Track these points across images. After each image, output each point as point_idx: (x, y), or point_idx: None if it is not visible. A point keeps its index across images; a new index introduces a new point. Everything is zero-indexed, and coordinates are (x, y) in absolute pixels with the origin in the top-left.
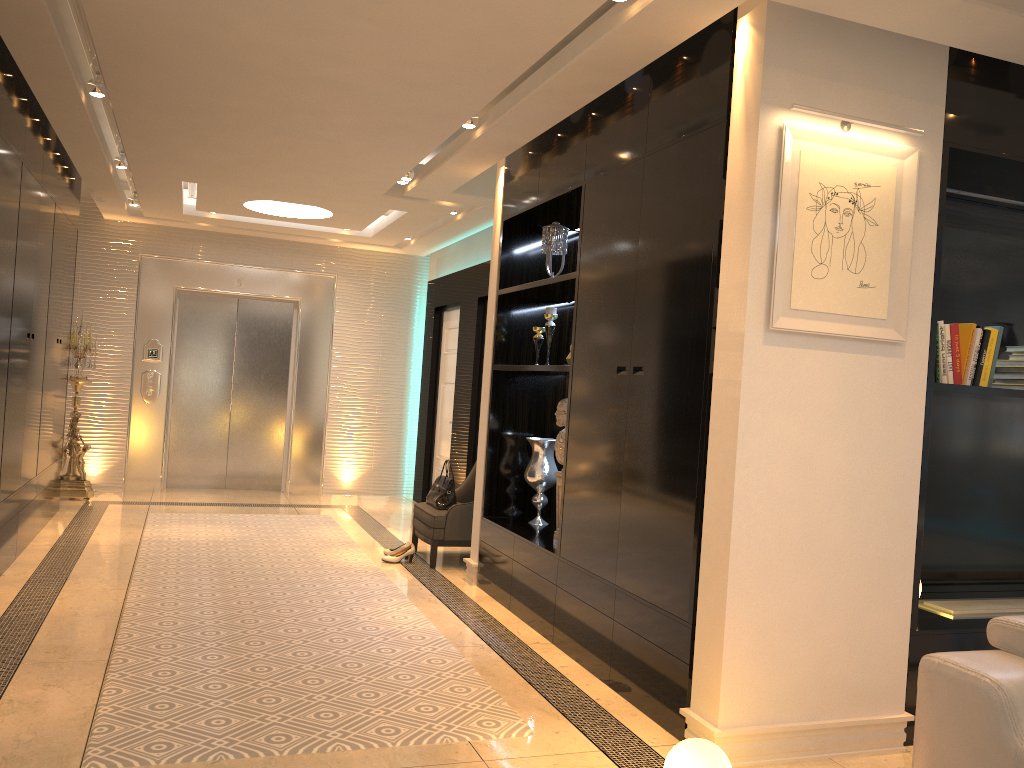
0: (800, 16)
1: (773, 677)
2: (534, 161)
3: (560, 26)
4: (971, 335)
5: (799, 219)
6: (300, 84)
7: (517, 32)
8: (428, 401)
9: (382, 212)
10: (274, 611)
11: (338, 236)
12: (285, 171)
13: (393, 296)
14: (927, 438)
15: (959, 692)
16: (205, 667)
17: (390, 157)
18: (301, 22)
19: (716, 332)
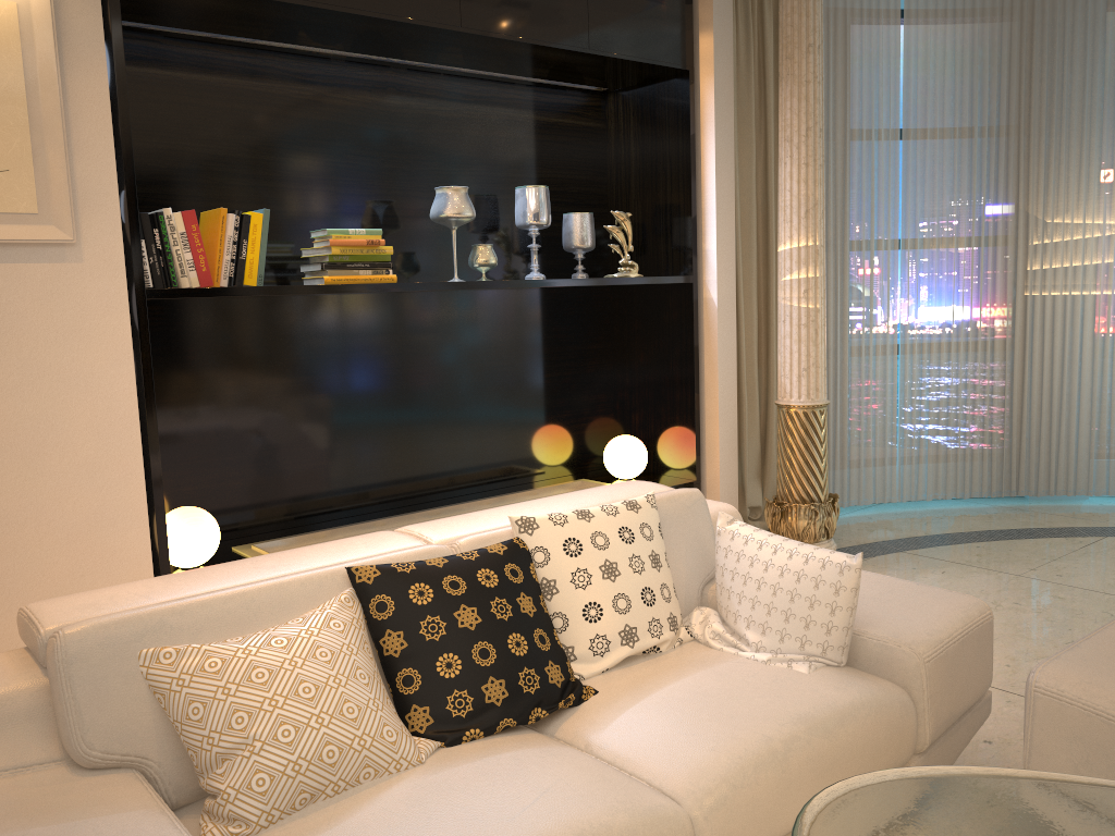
0: None
1: None
2: None
3: None
4: (222, 223)
5: None
6: None
7: None
8: None
9: None
10: None
11: None
12: None
13: None
14: (148, 360)
15: None
16: None
17: None
18: None
19: None
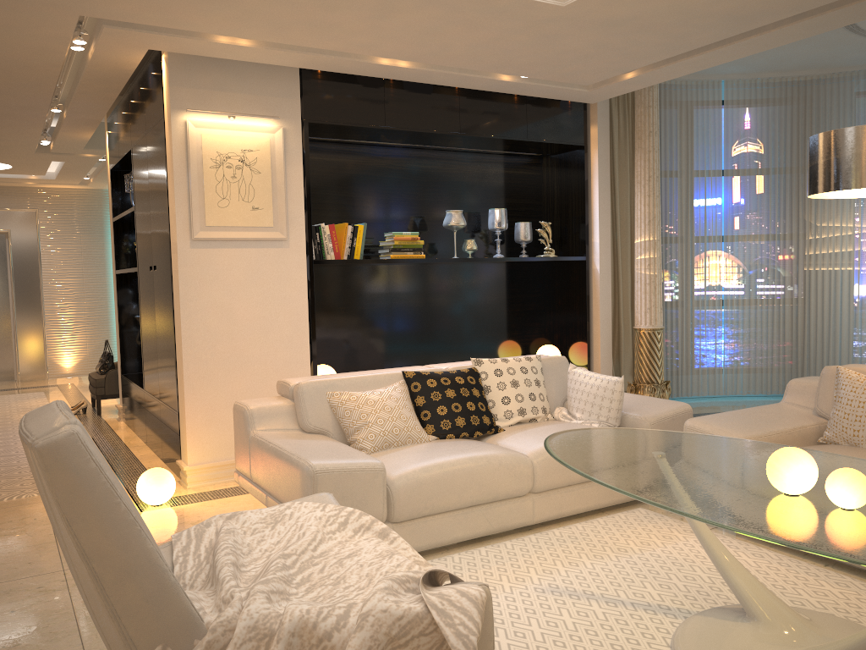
0: (192, 55)
1: (222, 434)
2: (116, 129)
3: (52, 64)
4: (345, 230)
5: (205, 174)
6: None
7: (29, 67)
8: None
9: (48, 162)
10: None
11: (29, 180)
12: None
13: (88, 222)
14: (313, 292)
15: (239, 415)
16: None
17: (16, 131)
18: None
19: (171, 243)
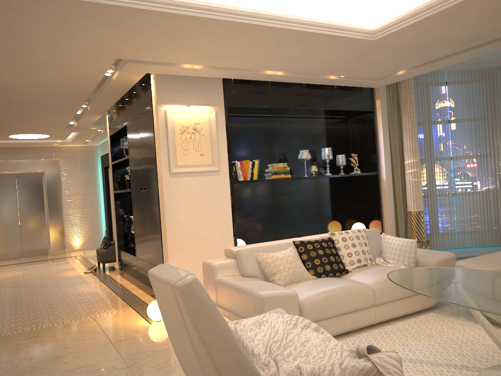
0: (167, 74)
1: None
2: (114, 114)
3: (93, 83)
4: (248, 164)
5: (176, 137)
6: (12, 102)
7: (80, 85)
8: (107, 207)
9: (70, 133)
10: (34, 295)
11: (56, 143)
12: (20, 125)
13: (86, 164)
14: (233, 199)
15: (207, 269)
16: (4, 314)
17: (60, 117)
18: (4, 88)
19: (157, 175)
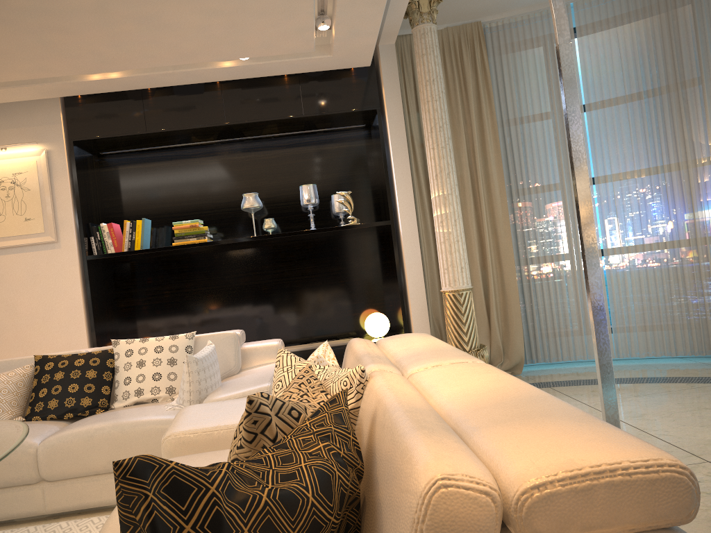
0: None
1: None
2: None
3: None
4: (124, 226)
5: None
6: None
7: None
8: None
9: None
10: None
11: None
12: None
13: None
14: (88, 283)
15: None
16: None
17: None
18: None
19: None
